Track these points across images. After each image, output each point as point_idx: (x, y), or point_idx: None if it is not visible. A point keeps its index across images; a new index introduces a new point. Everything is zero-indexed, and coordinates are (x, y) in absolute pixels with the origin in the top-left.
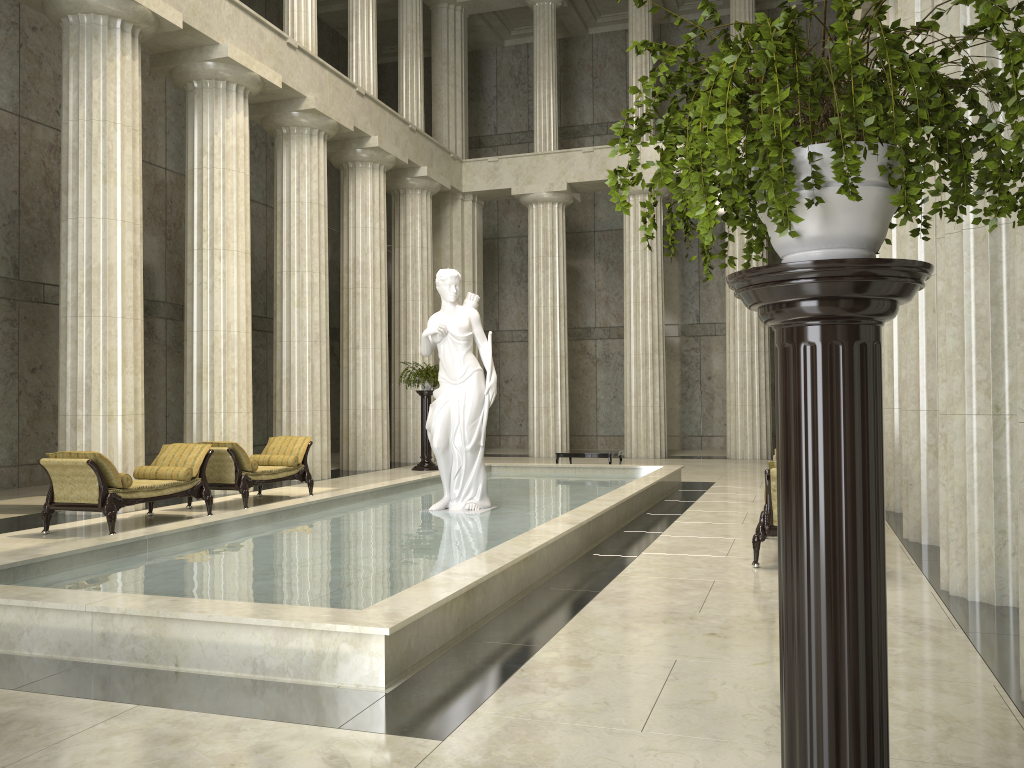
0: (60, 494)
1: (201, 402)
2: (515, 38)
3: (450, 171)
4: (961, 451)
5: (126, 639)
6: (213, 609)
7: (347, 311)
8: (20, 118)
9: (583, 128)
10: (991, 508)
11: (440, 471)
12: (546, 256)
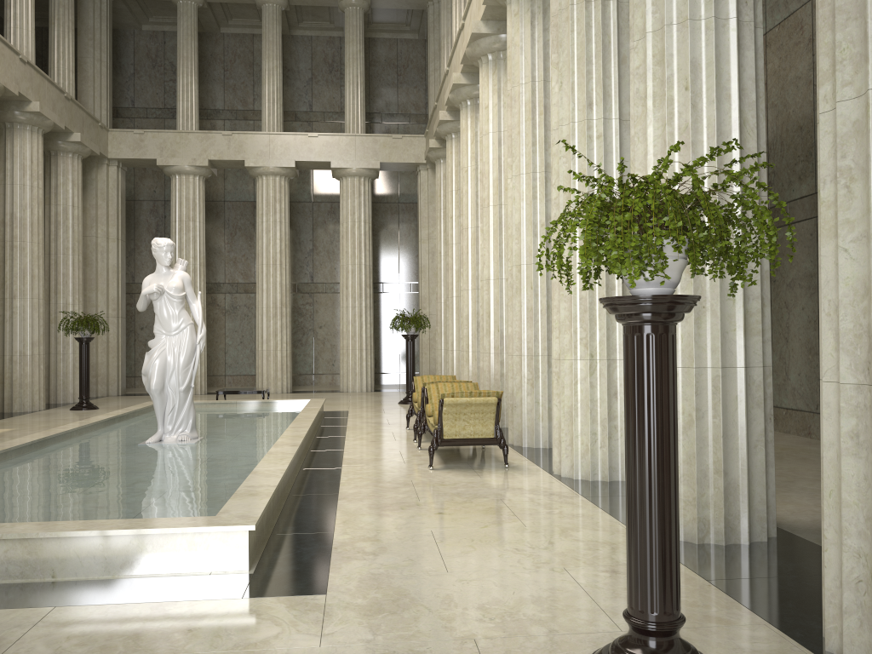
0: None
1: None
2: (153, 24)
3: (98, 138)
4: (569, 383)
5: None
6: (87, 527)
7: (3, 262)
8: None
9: (215, 112)
10: (588, 419)
11: (156, 409)
12: (188, 221)
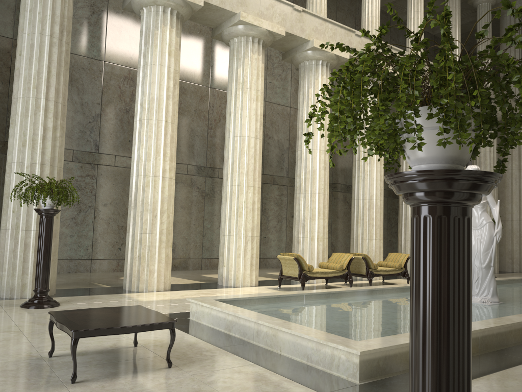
0: (284, 271)
1: (357, 233)
2: None
3: None
4: None
5: (264, 335)
6: (295, 328)
7: None
8: (290, 108)
9: None
10: None
11: None
12: None
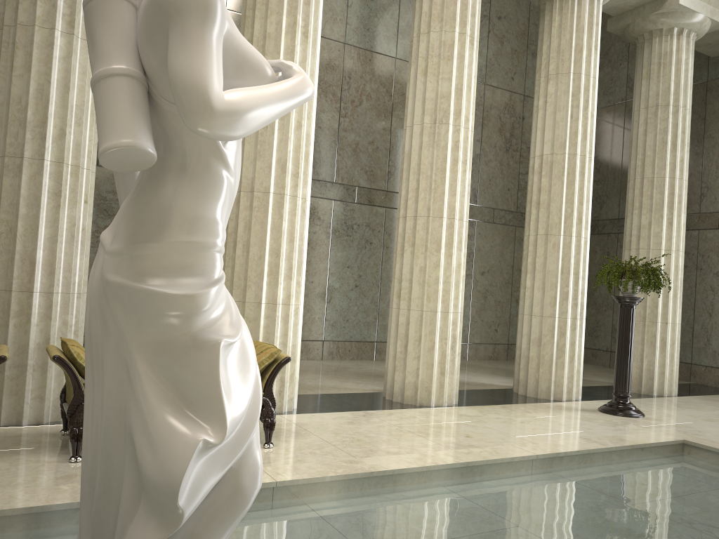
0: None
1: None
2: None
3: None
4: (291, 326)
5: None
6: None
7: None
8: None
9: None
10: (299, 355)
11: None
12: None
